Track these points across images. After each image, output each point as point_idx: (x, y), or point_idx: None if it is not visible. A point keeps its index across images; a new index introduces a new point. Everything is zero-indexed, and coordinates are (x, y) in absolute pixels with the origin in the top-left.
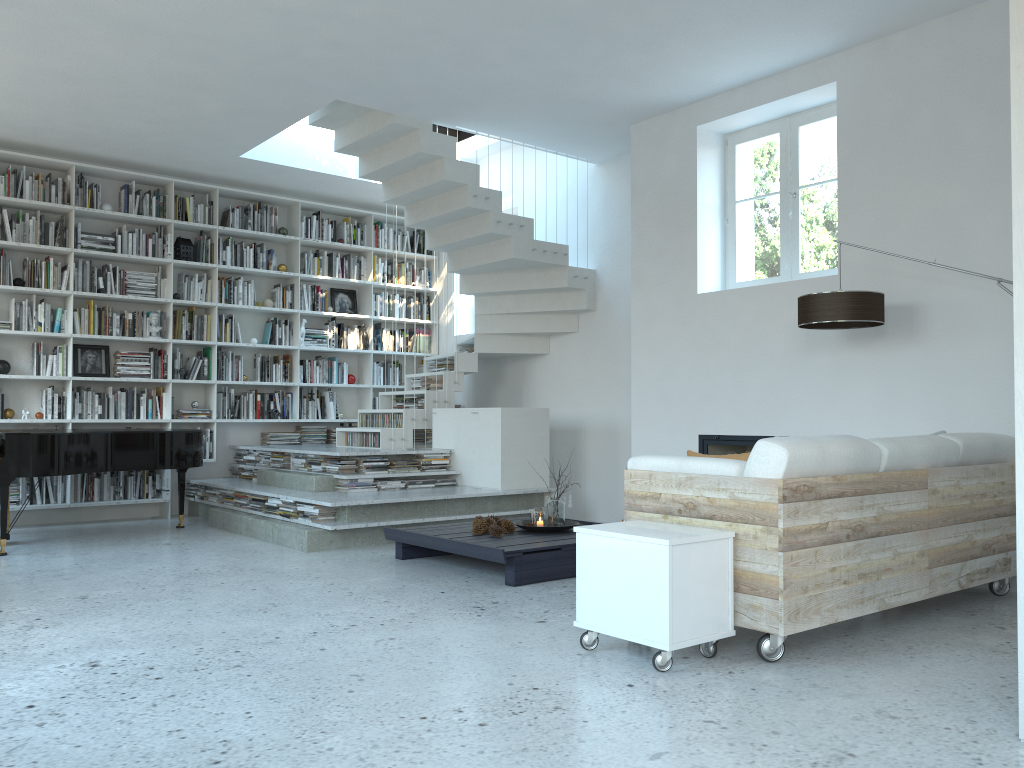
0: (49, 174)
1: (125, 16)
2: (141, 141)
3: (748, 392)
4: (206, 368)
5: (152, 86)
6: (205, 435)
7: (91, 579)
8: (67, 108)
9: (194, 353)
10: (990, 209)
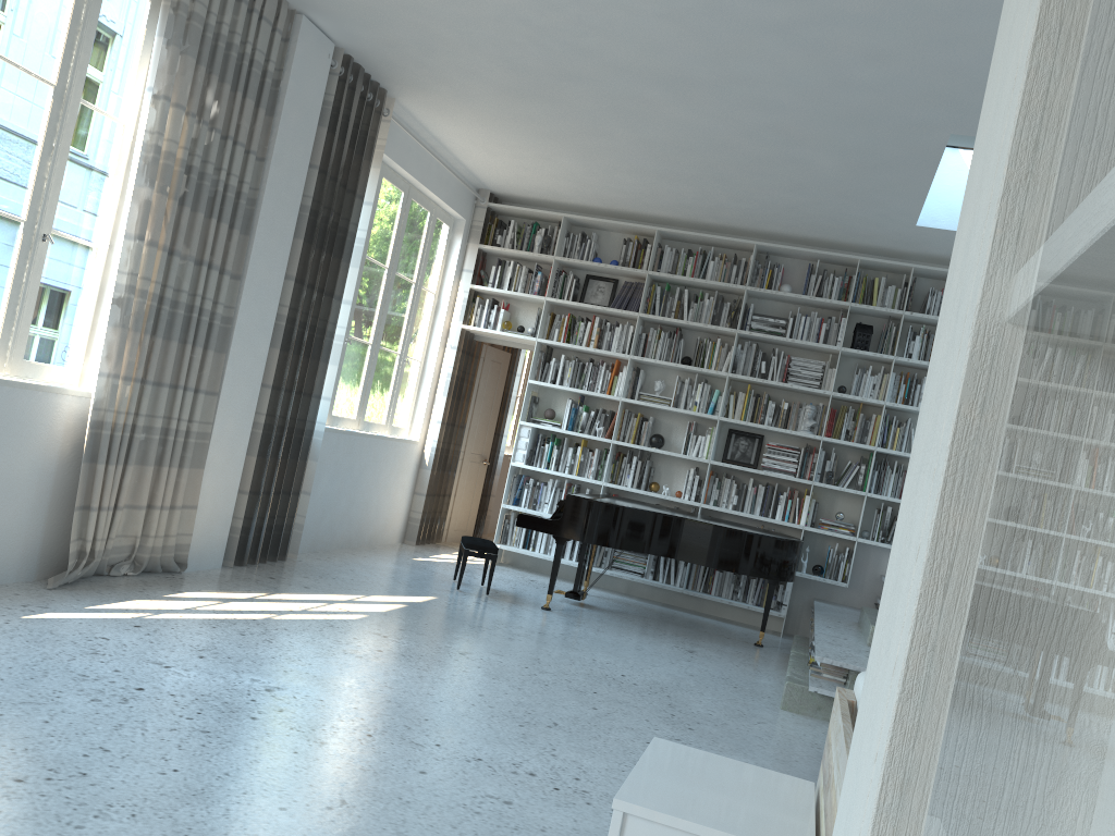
0: (734, 254)
1: (657, 70)
2: (803, 213)
3: None
4: (861, 476)
5: (752, 146)
6: (842, 554)
7: (523, 646)
8: (710, 182)
9: (858, 458)
10: None
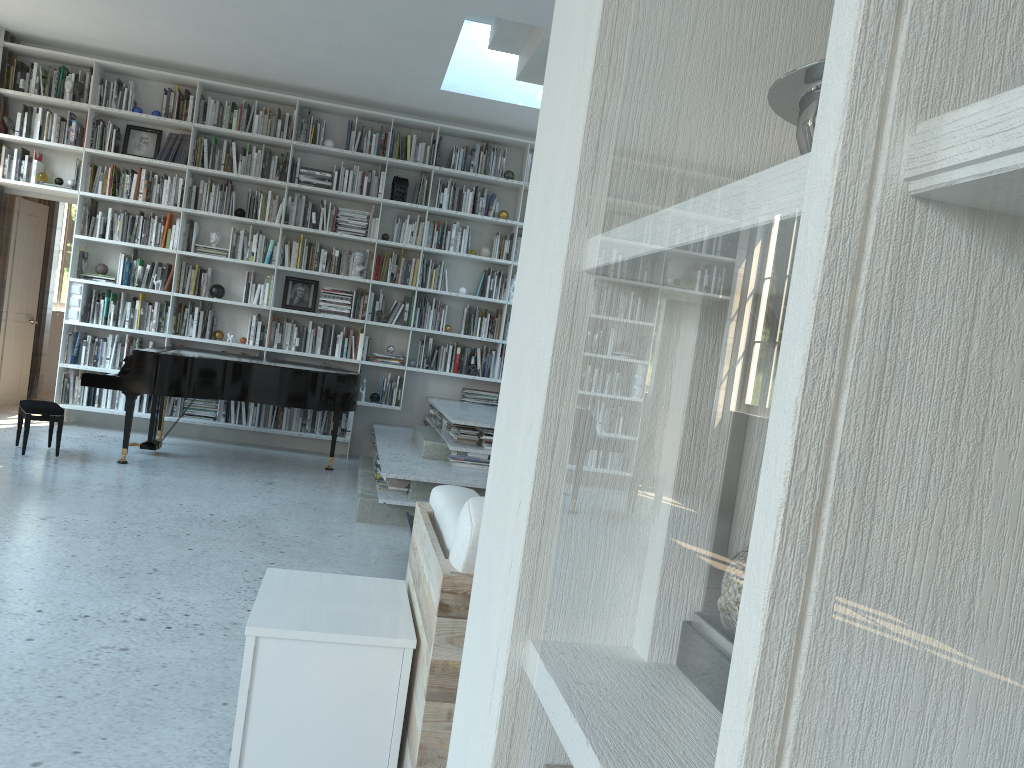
0: (278, 109)
1: None
2: (342, 73)
3: None
4: (406, 313)
5: (291, 7)
6: (394, 381)
7: (107, 502)
8: (250, 37)
9: (402, 297)
10: None
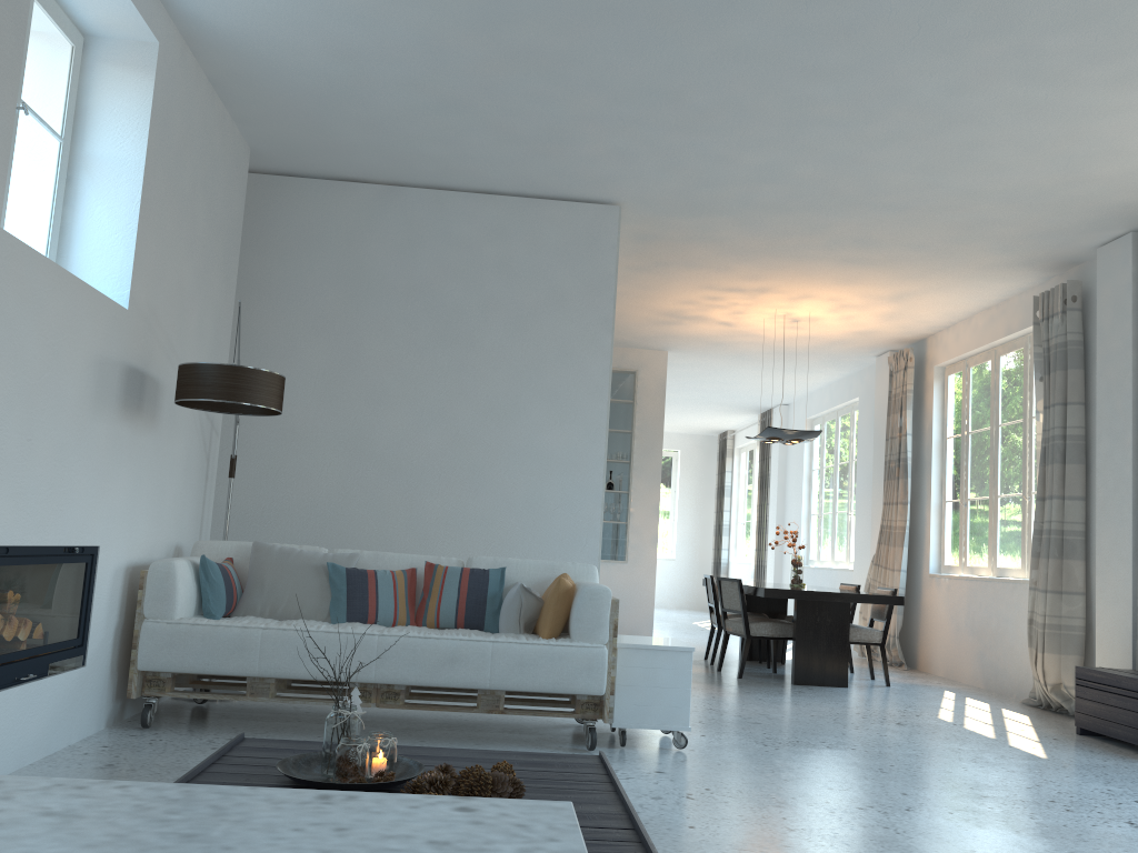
0: None
1: None
2: None
3: (35, 462)
4: None
5: None
6: None
7: None
8: None
9: None
10: (197, 306)
